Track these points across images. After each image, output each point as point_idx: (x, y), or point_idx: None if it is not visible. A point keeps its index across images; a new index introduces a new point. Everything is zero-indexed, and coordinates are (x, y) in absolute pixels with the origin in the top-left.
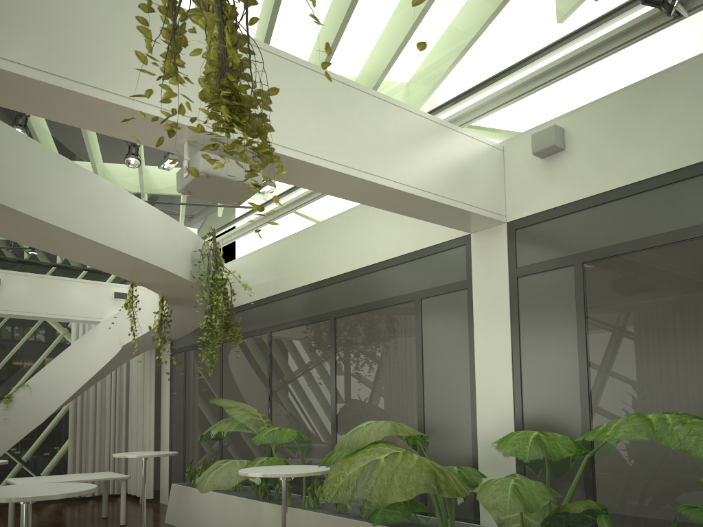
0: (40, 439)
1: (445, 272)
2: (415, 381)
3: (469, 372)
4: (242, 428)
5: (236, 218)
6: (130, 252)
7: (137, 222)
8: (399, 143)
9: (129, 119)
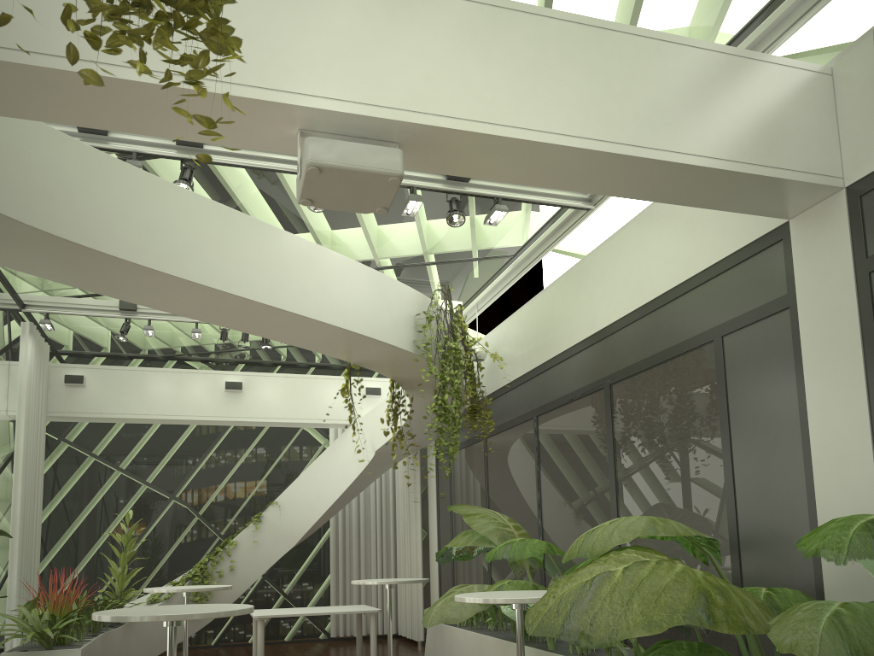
0: (300, 567)
1: (755, 288)
2: (721, 462)
3: (800, 440)
4: (484, 542)
5: (492, 275)
6: (320, 318)
7: (330, 280)
8: (630, 86)
9: (6, 19)
